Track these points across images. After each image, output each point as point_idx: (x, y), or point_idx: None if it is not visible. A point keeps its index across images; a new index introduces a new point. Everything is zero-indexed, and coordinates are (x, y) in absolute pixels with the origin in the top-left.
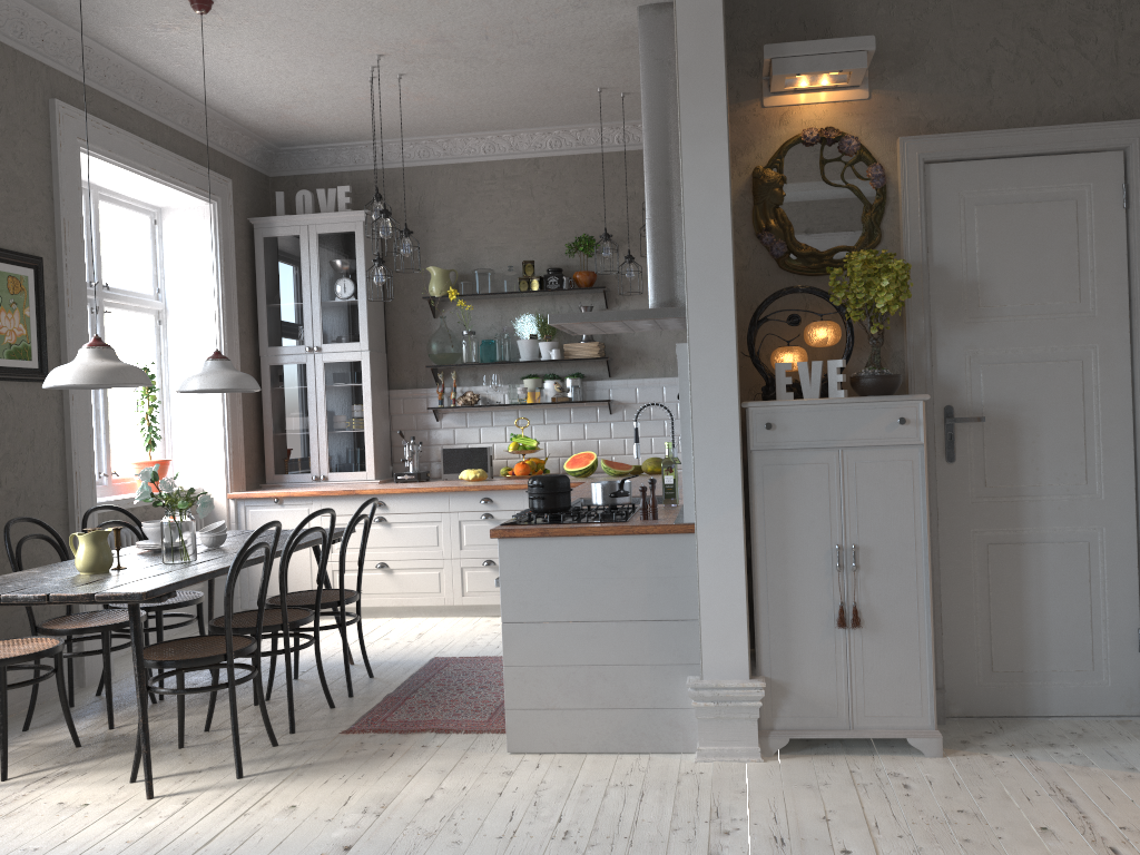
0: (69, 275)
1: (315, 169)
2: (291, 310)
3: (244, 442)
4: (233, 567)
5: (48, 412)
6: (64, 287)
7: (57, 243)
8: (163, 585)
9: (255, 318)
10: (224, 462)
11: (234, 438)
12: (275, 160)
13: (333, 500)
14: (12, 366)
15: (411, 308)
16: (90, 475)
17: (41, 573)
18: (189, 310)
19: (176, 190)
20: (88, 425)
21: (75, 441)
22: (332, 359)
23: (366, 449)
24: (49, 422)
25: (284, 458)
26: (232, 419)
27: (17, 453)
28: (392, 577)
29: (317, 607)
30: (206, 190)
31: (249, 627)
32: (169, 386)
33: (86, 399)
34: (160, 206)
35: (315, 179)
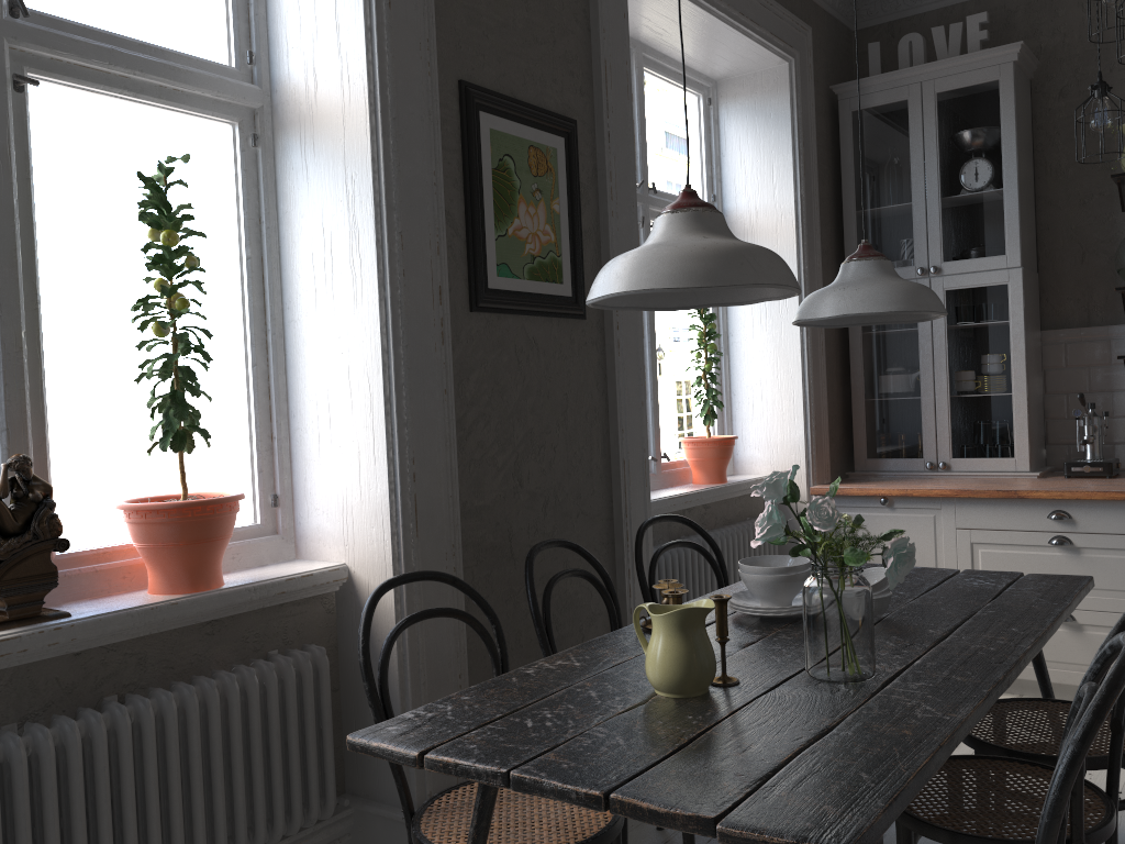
0: (612, 150)
1: (921, 7)
2: (892, 214)
3: (826, 411)
4: (1064, 781)
5: (585, 366)
6: (605, 169)
7: (595, 99)
8: (873, 806)
9: (837, 233)
10: (803, 441)
11: (816, 405)
12: (861, 5)
13: (976, 505)
14: (536, 292)
15: (1079, 200)
16: (642, 465)
17: (583, 675)
18: (755, 222)
19: (744, 38)
20: (638, 387)
21: (621, 412)
22: (958, 284)
23: (1015, 423)
24: (586, 382)
25: (881, 434)
26: (813, 377)
27: (543, 432)
28: (1081, 637)
29: (1114, 784)
30: (781, 40)
31: (994, 839)
32: (727, 333)
33: (635, 346)
34: (716, 77)
35: (920, 22)
